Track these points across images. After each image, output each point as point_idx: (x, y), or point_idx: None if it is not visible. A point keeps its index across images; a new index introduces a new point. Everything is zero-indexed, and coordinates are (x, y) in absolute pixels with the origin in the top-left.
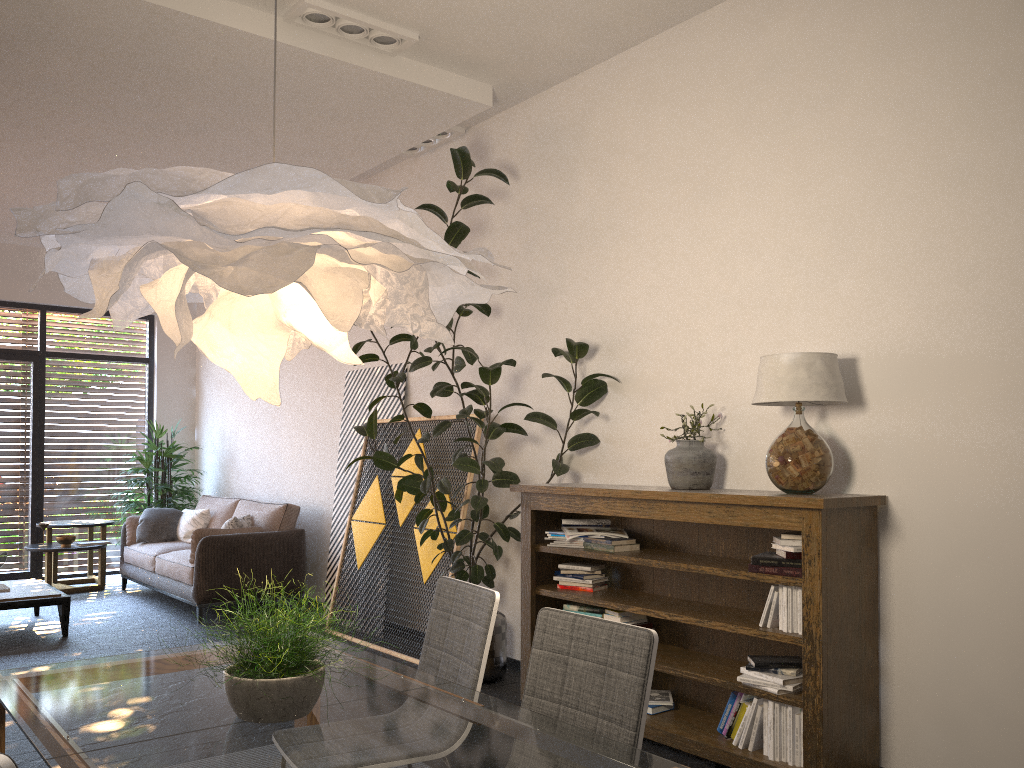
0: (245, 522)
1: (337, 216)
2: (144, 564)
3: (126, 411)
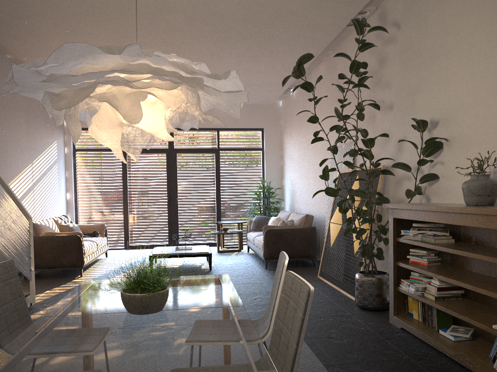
0: (289, 223)
1: (125, 65)
2: (251, 241)
3: (253, 172)
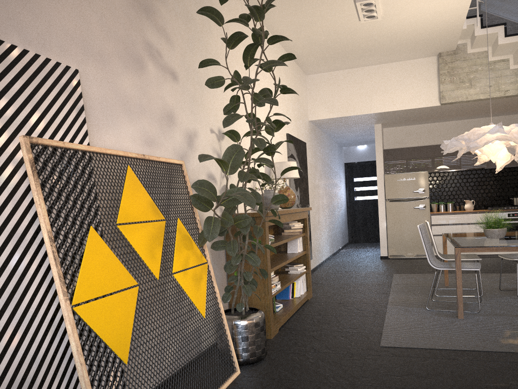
0: None
1: None
2: None
3: None
